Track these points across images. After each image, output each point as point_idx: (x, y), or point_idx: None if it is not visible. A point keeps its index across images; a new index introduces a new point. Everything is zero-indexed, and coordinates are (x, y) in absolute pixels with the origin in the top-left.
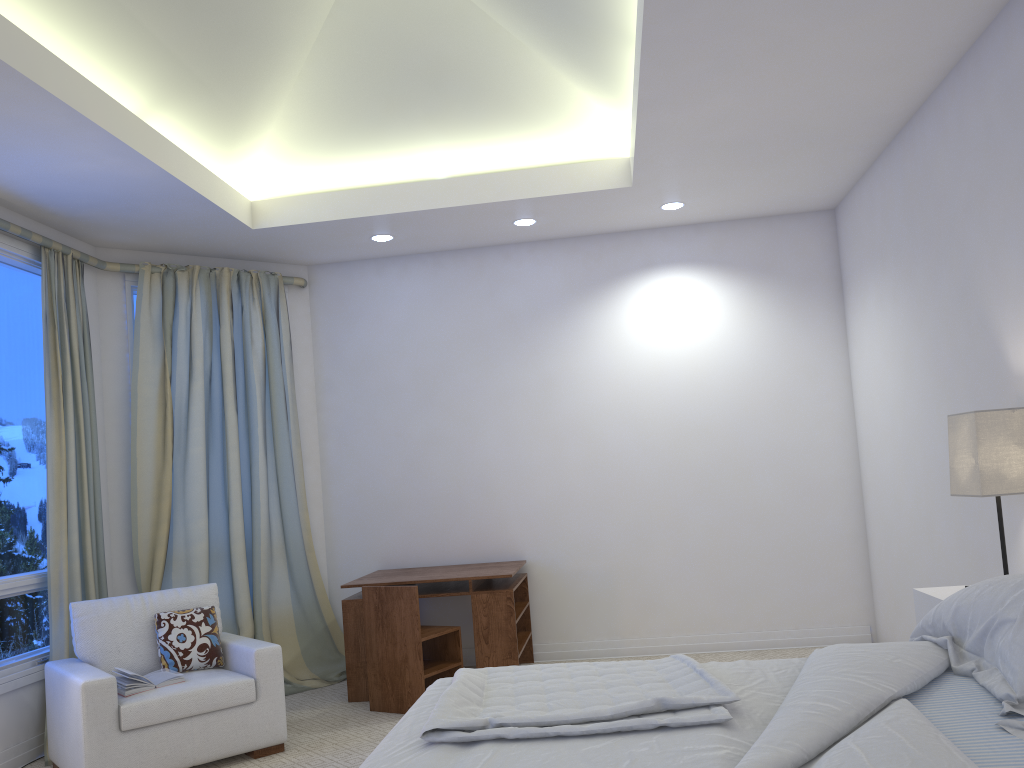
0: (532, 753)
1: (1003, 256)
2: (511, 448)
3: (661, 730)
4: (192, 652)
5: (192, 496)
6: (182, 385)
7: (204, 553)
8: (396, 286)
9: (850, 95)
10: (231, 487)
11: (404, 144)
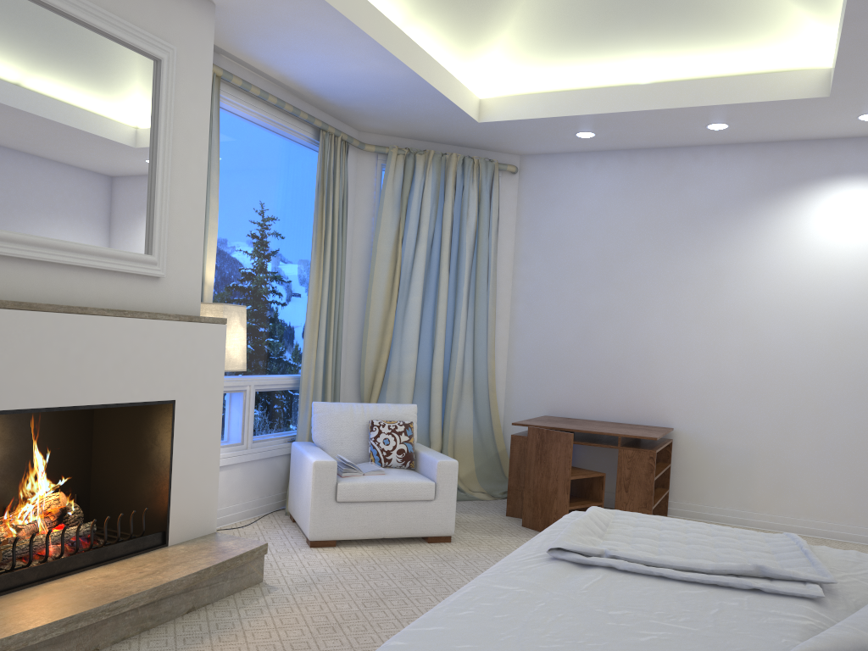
0: (635, 585)
1: None
2: (674, 329)
3: (754, 592)
4: (392, 454)
5: (407, 335)
6: (410, 246)
7: (411, 380)
8: (592, 177)
9: None
10: (437, 331)
11: (615, 52)
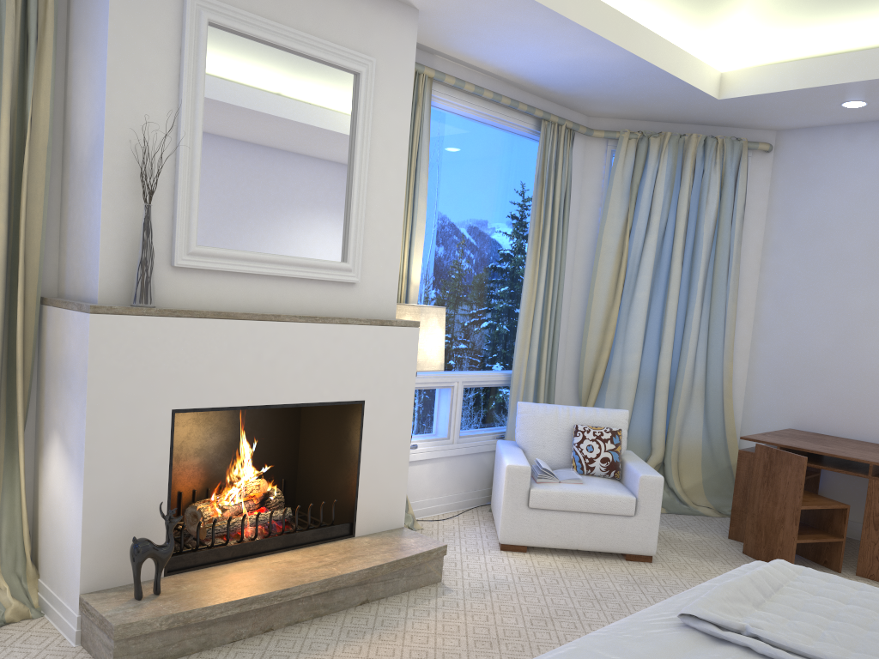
0: None
1: None
2: None
3: None
4: (595, 462)
5: (631, 332)
6: (639, 238)
7: (633, 381)
8: (865, 153)
9: None
10: (665, 330)
11: None
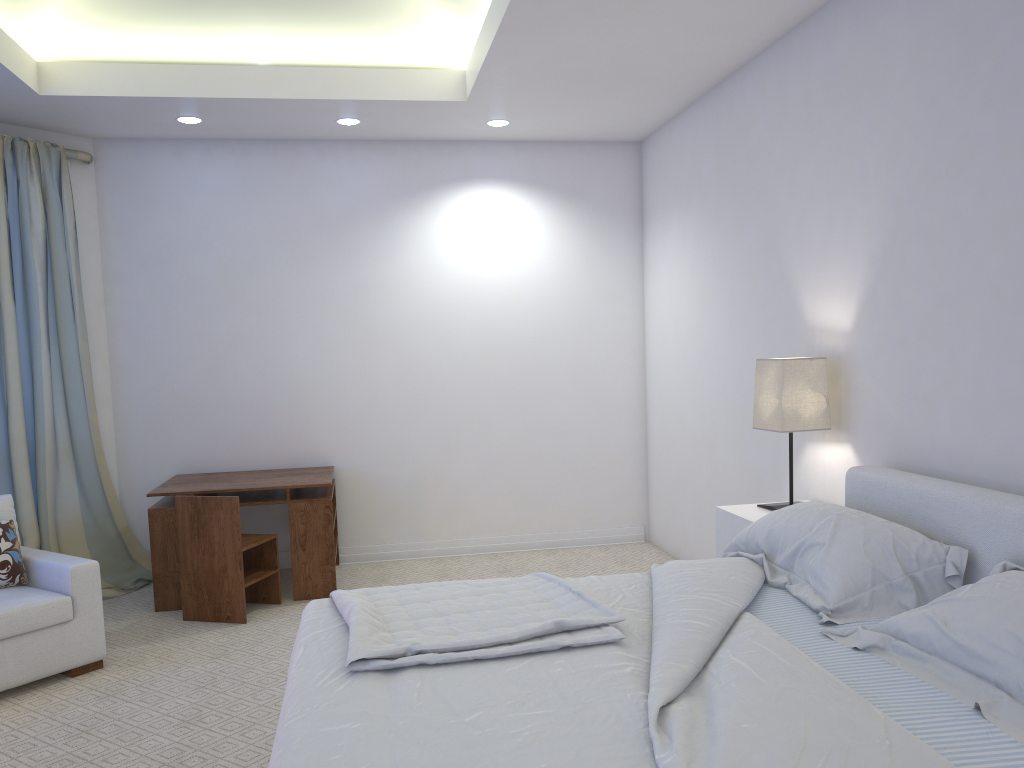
0: (459, 677)
1: (809, 221)
2: (322, 354)
3: (564, 650)
4: None
5: None
6: None
7: None
8: (198, 173)
9: (688, 48)
10: (10, 385)
11: (225, 21)
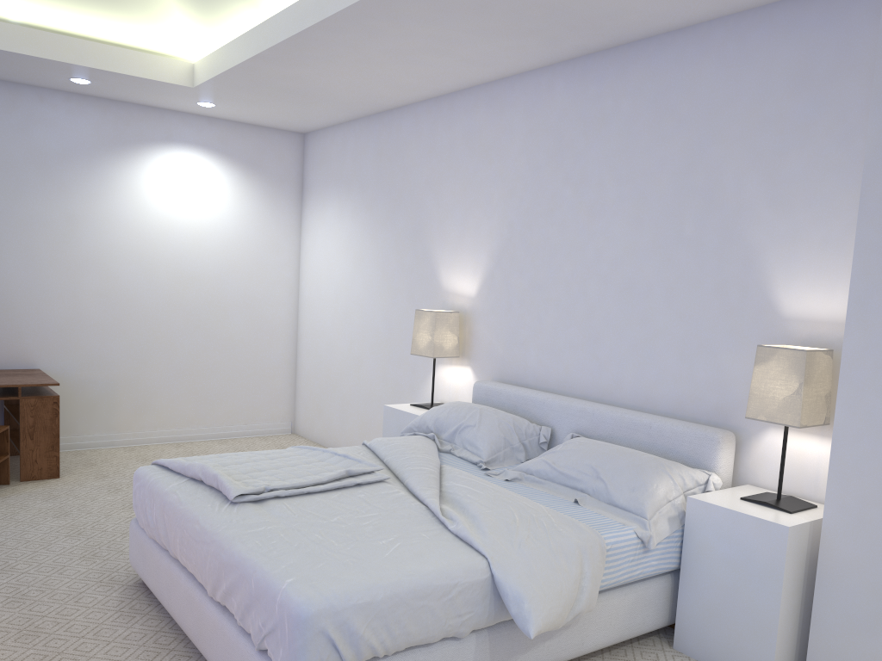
0: (306, 502)
1: (448, 222)
2: (32, 272)
3: (357, 486)
4: None
5: None
6: None
7: None
8: None
9: (374, 91)
10: None
11: None
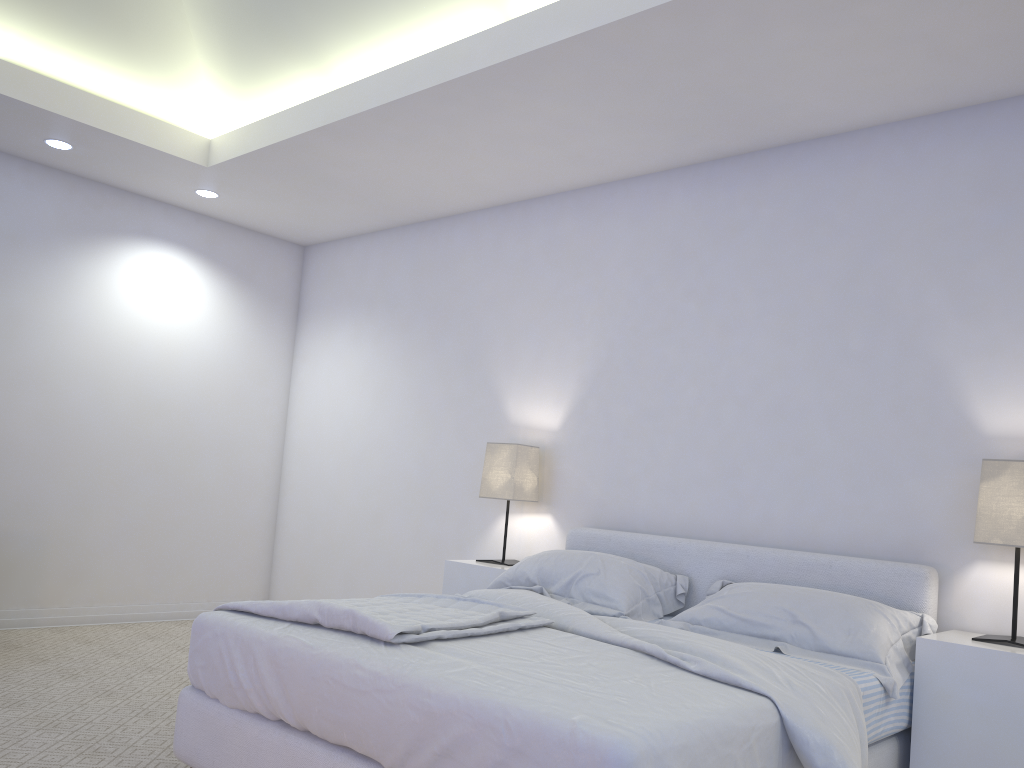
0: (480, 645)
1: (520, 345)
2: None
3: (519, 631)
4: None
5: None
6: None
7: None
8: None
9: (435, 191)
10: None
11: None
